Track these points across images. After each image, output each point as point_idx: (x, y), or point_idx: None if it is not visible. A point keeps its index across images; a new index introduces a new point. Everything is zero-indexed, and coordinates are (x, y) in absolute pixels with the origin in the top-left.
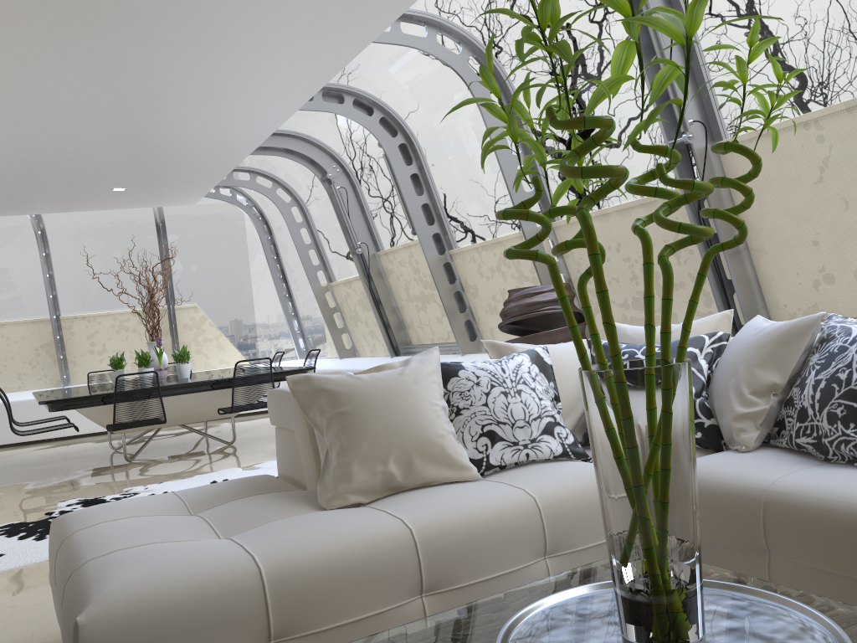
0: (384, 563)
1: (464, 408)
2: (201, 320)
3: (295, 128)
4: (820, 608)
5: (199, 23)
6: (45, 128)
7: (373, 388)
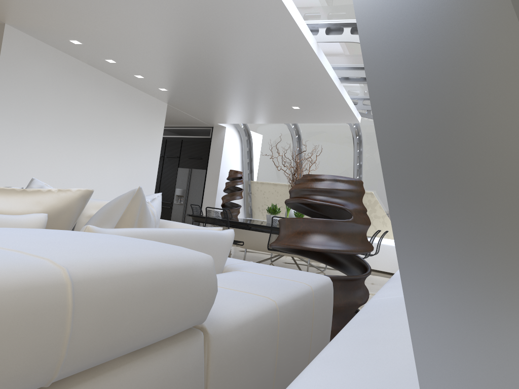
0: None
1: None
2: (374, 202)
3: None
4: None
5: None
6: (197, 63)
7: None
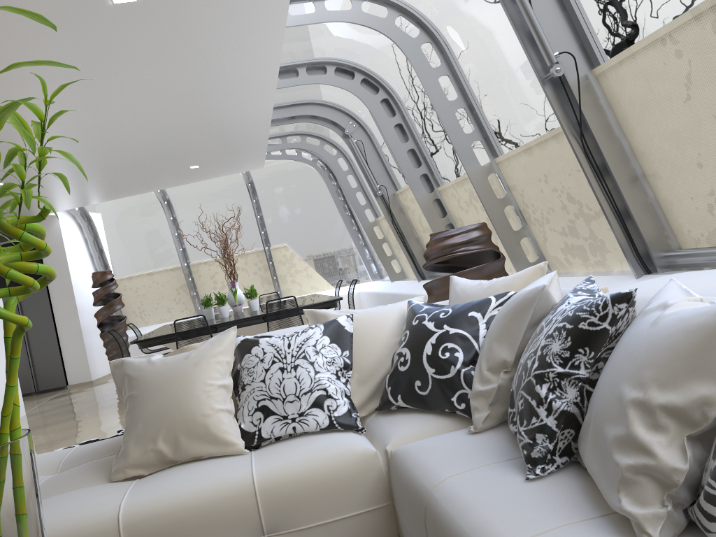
0: None
1: (247, 384)
2: (291, 256)
3: (310, 97)
4: None
5: (130, 47)
6: (97, 138)
7: (158, 372)
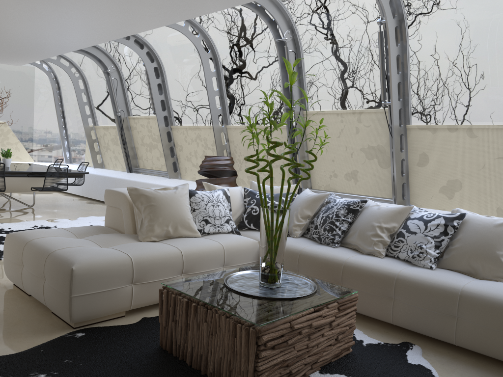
0: (172, 262)
1: (196, 209)
2: (7, 131)
3: None
4: (310, 279)
5: (81, 2)
6: None
7: (164, 197)
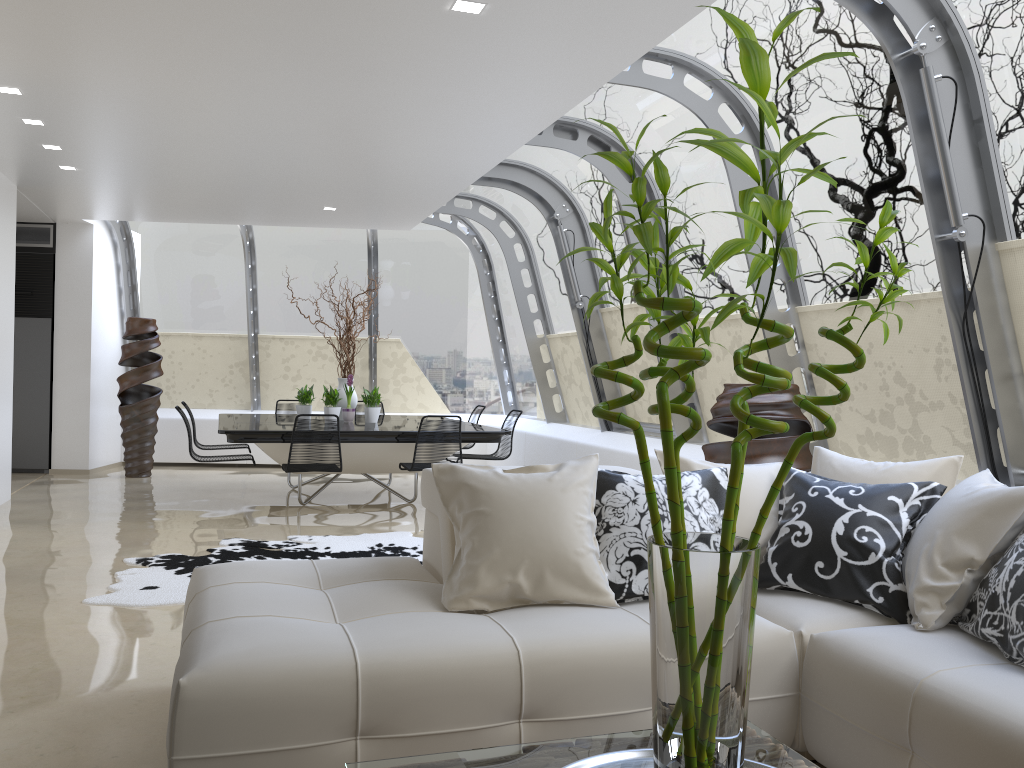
0: (483, 681)
1: (614, 525)
2: (403, 356)
3: (523, 159)
4: None
5: (413, 58)
6: (256, 146)
7: (516, 490)
